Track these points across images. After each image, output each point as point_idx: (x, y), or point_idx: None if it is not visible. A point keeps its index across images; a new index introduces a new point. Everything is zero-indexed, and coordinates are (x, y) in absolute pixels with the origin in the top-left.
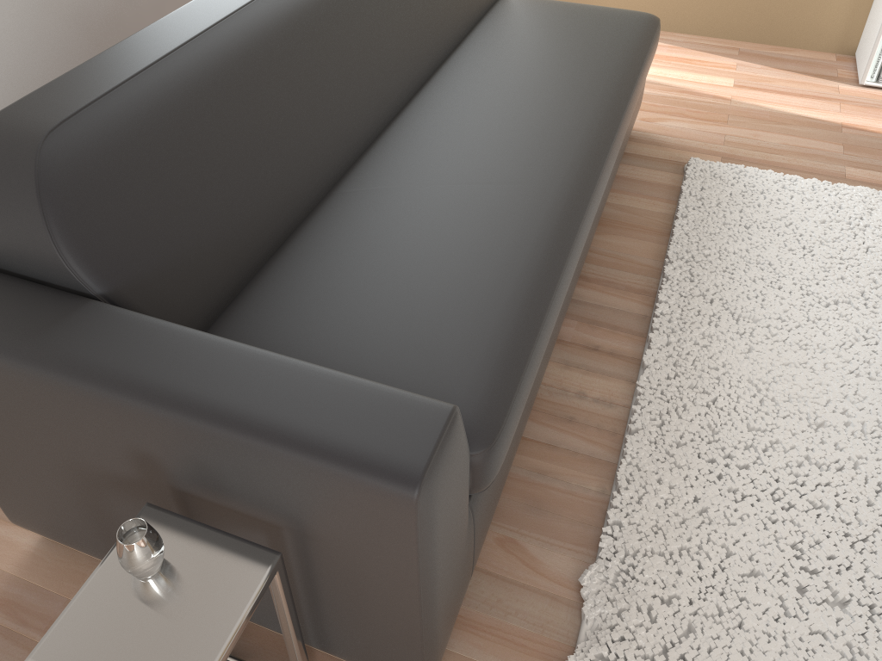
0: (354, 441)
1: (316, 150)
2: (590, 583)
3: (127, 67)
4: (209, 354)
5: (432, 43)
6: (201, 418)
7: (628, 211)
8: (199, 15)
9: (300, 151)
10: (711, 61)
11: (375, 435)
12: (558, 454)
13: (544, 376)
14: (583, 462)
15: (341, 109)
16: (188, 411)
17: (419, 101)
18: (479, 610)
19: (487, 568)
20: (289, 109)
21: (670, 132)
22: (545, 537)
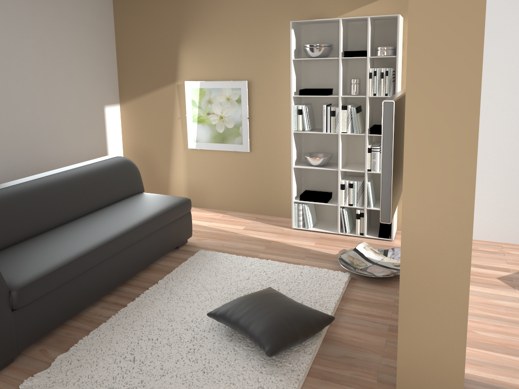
0: None
1: (22, 226)
2: (59, 357)
3: None
4: None
5: (92, 203)
6: None
7: (165, 266)
8: None
9: (15, 226)
10: (242, 221)
11: None
12: (79, 329)
13: (92, 310)
14: (85, 331)
15: (38, 217)
16: None
17: (77, 219)
18: (20, 365)
19: (31, 355)
20: (15, 213)
21: (204, 243)
22: (56, 349)
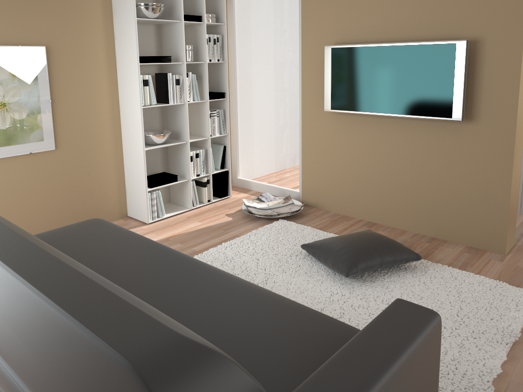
0: (415, 322)
1: None
2: None
3: (108, 301)
4: (348, 357)
5: None
6: (393, 365)
7: None
8: (52, 272)
9: None
10: None
11: (412, 316)
12: None
13: None
14: None
15: None
16: (388, 369)
17: None
18: None
19: None
20: None
21: None
22: None
